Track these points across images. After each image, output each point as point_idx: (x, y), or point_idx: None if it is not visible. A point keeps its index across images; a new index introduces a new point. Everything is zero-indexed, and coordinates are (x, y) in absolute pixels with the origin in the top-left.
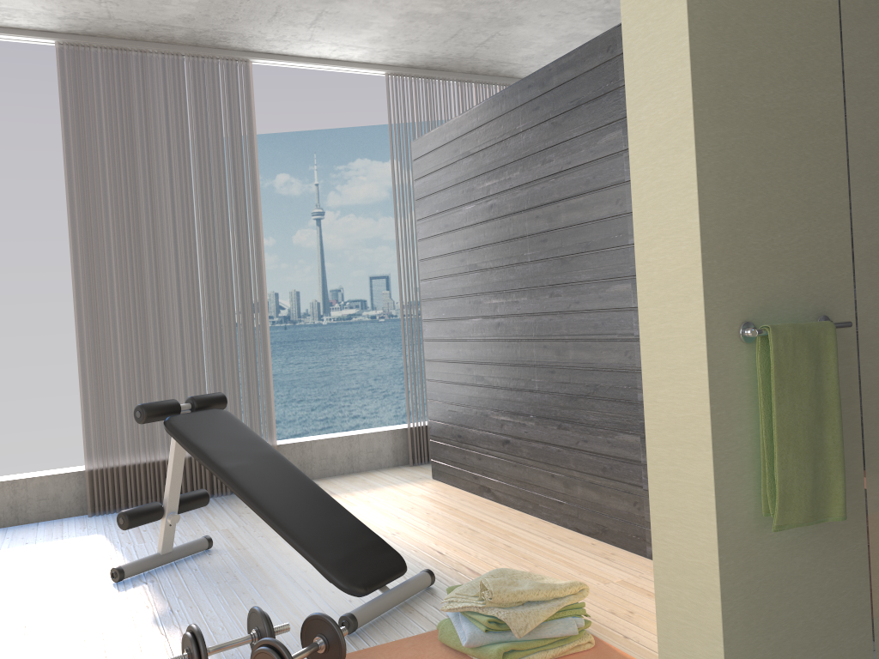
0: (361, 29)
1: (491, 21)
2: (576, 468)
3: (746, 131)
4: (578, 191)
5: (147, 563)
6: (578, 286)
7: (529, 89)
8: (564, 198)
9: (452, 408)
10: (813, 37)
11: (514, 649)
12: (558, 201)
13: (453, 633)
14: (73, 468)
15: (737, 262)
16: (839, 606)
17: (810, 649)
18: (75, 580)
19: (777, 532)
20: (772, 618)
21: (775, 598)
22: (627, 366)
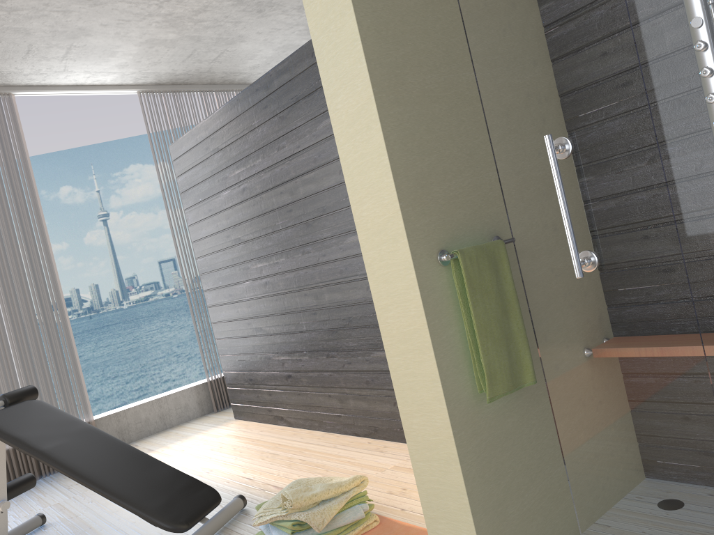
0: (109, 57)
1: (218, 40)
2: (346, 386)
3: (416, 108)
4: (310, 168)
5: None
6: (322, 242)
7: (257, 92)
8: (299, 175)
9: (241, 357)
10: (452, 33)
11: None
12: (295, 178)
13: None
14: None
15: (427, 207)
16: (545, 447)
17: (530, 484)
18: None
19: (491, 403)
20: (499, 468)
21: (499, 452)
22: (370, 299)
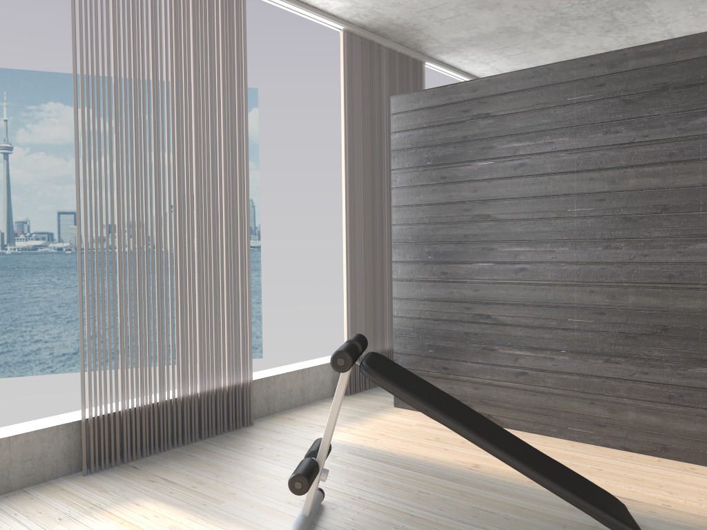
0: None
1: (477, 1)
2: (628, 396)
3: None
4: (657, 161)
5: (305, 529)
6: (647, 241)
7: (590, 67)
8: (634, 166)
9: (436, 342)
10: None
11: None
12: (624, 167)
13: None
14: (52, 420)
15: None
16: None
17: None
18: None
19: None
20: None
21: None
22: None
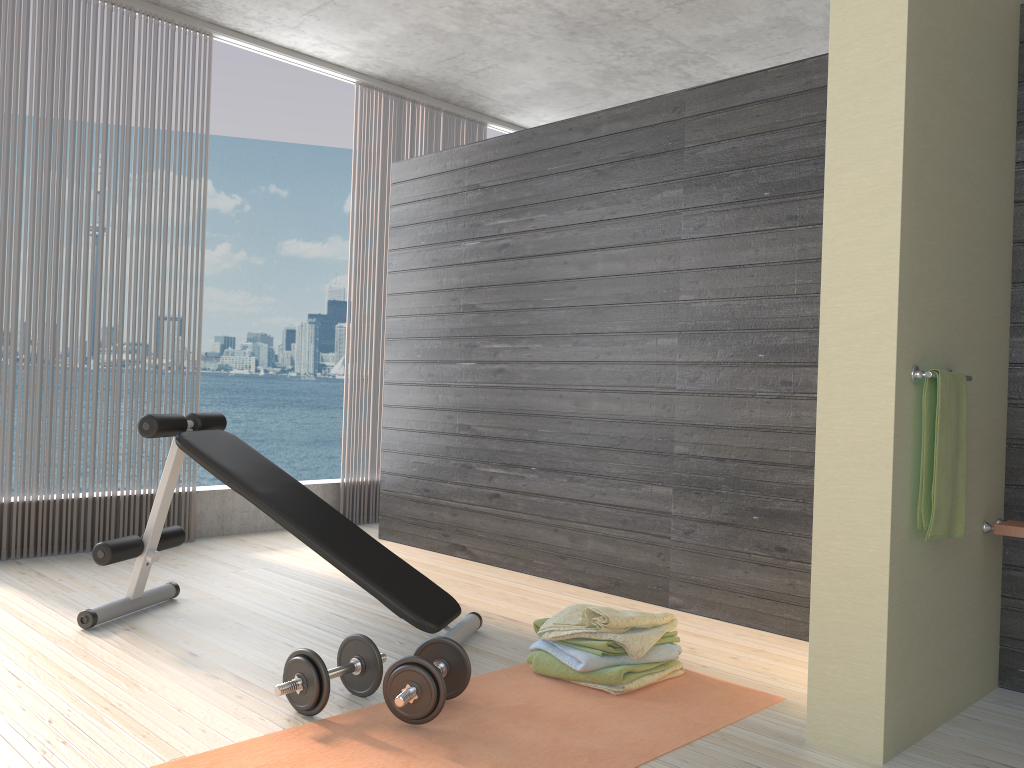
0: (360, 29)
1: (498, 51)
2: (588, 522)
3: (924, 208)
4: (623, 243)
5: (119, 608)
6: (611, 336)
7: (569, 132)
8: (603, 247)
9: (420, 459)
10: (958, 141)
11: (628, 672)
12: (594, 249)
13: (554, 662)
14: None
15: (914, 316)
16: (941, 613)
17: (926, 647)
18: (23, 627)
19: (917, 545)
20: (910, 617)
21: (913, 600)
22: (664, 419)
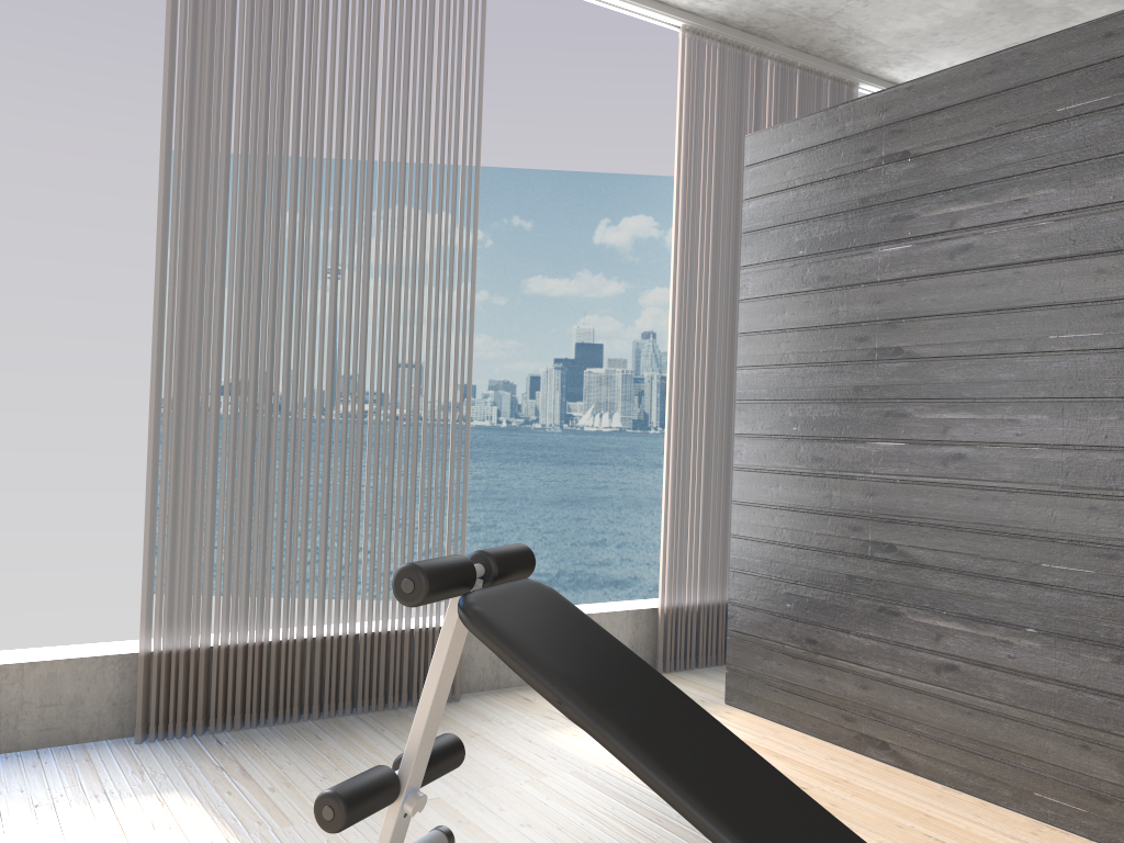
0: None
1: None
2: None
3: None
4: None
5: None
6: None
7: (1107, 40)
8: None
9: (798, 590)
10: None
11: None
12: None
13: None
14: (107, 647)
15: None
16: None
17: None
18: None
19: None
20: None
21: None
22: None
